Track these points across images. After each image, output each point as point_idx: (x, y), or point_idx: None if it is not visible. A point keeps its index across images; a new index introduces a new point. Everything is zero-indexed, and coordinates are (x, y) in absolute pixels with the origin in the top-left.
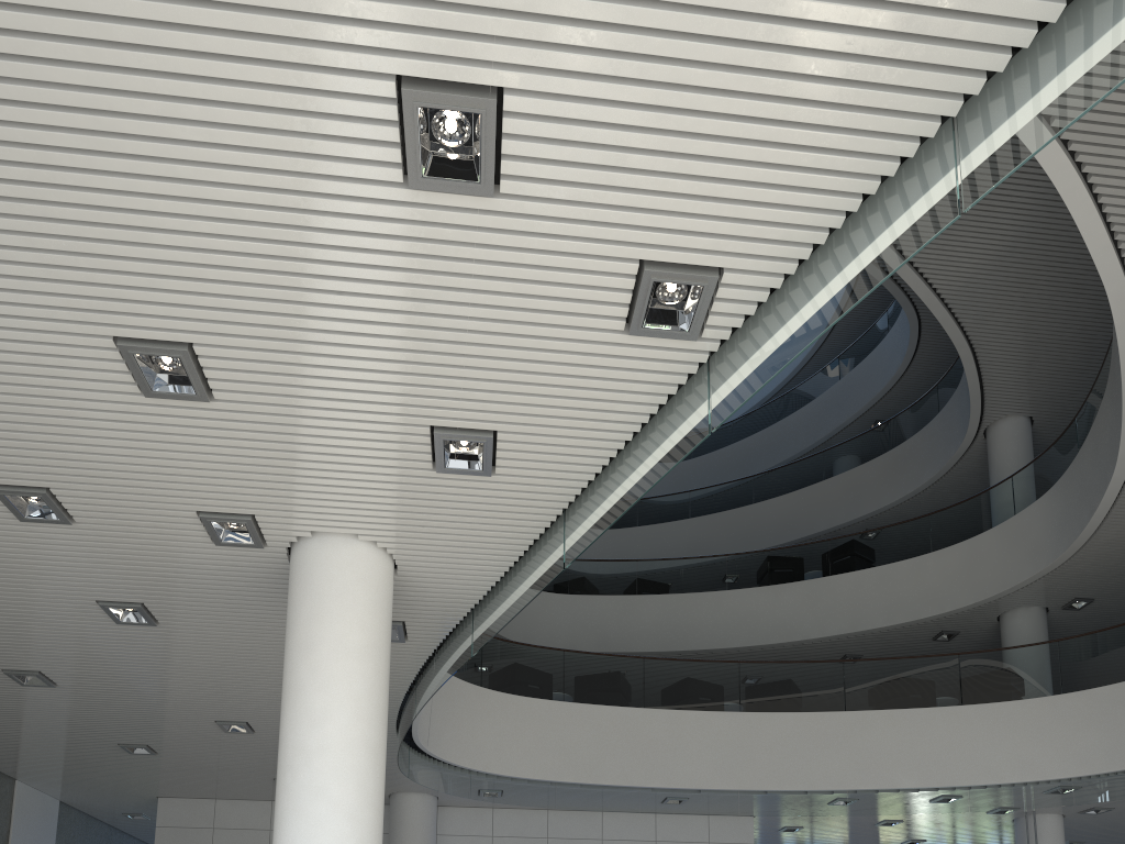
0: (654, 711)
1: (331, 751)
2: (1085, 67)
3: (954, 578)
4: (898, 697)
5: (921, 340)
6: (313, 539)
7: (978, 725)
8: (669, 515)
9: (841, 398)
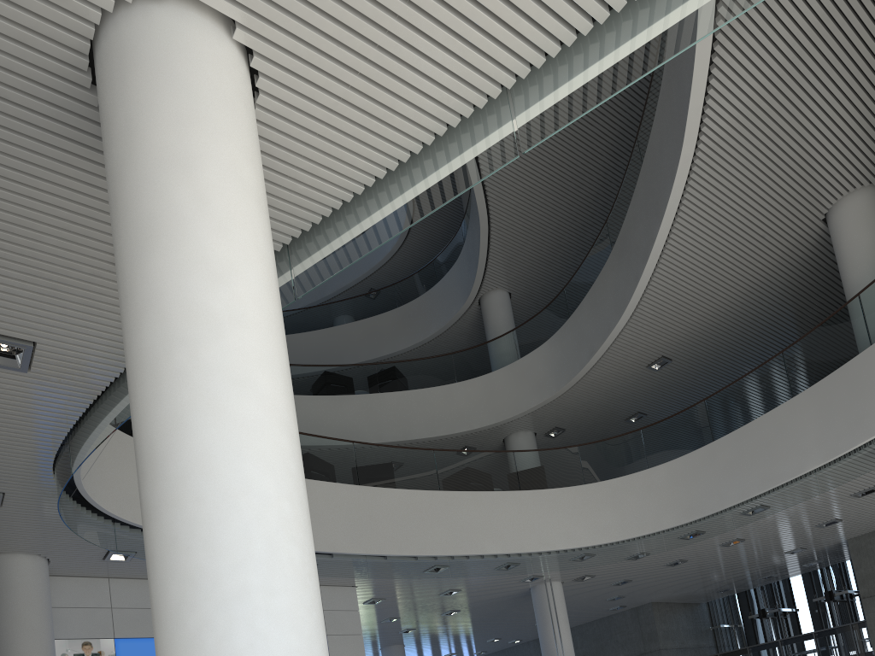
0: None
1: (249, 325)
2: None
3: (478, 403)
4: (476, 482)
5: (412, 226)
6: (163, 6)
7: (534, 506)
8: None
9: None
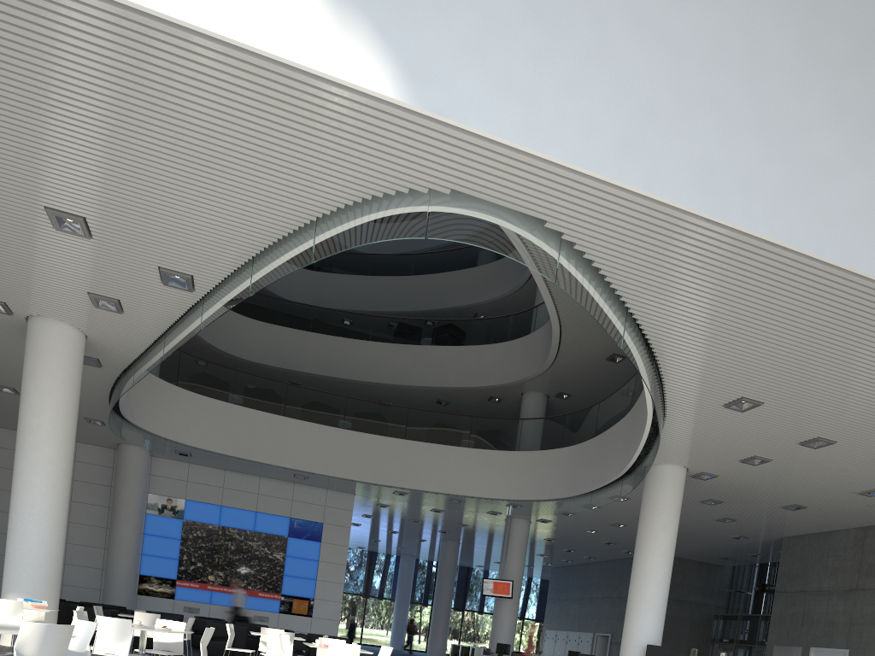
0: (289, 419)
1: (43, 429)
2: (271, 269)
3: (497, 364)
4: (435, 436)
5: None
6: (39, 317)
7: (473, 461)
8: (355, 270)
9: None
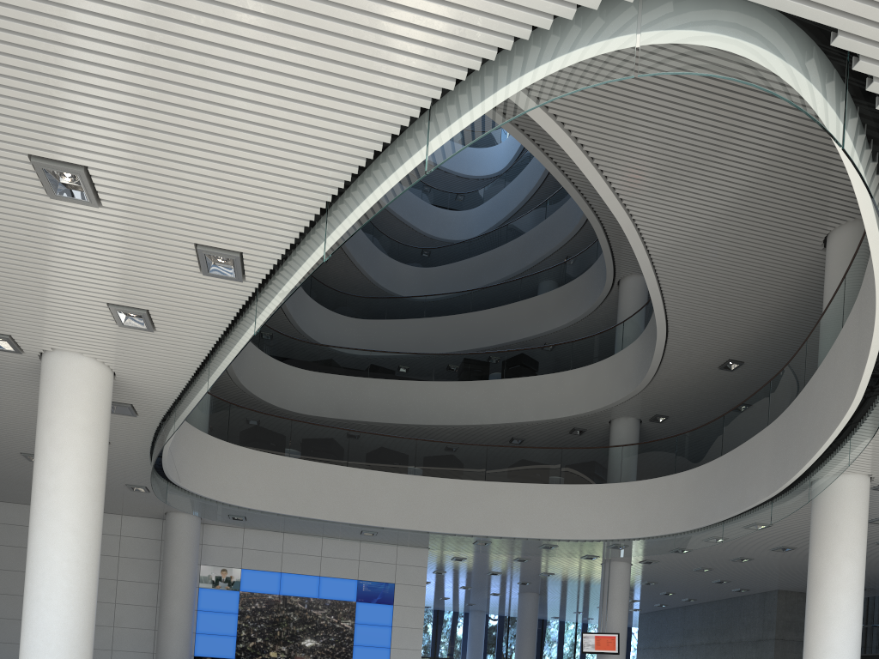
0: (353, 469)
1: (62, 490)
2: (357, 210)
3: (581, 391)
4: (520, 474)
5: None
6: (54, 352)
7: (567, 499)
8: (410, 314)
9: (544, 235)
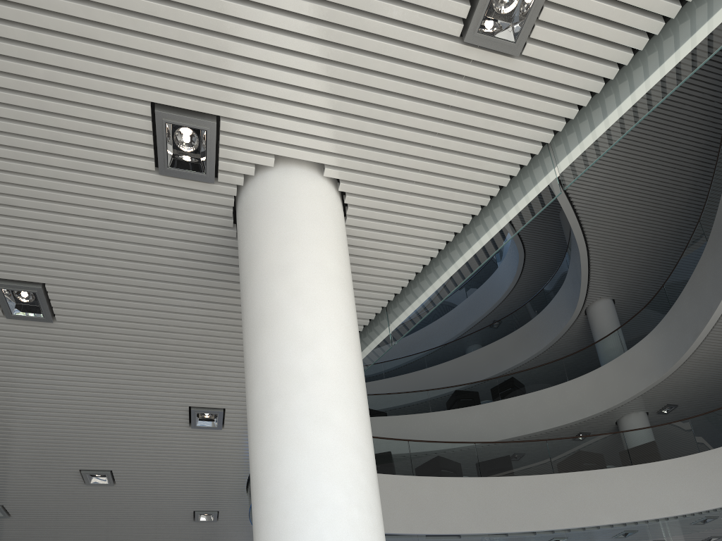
0: (421, 478)
1: (328, 375)
2: None
3: (588, 395)
4: (587, 462)
5: (524, 266)
6: (274, 170)
7: (647, 478)
8: (370, 378)
9: (470, 307)
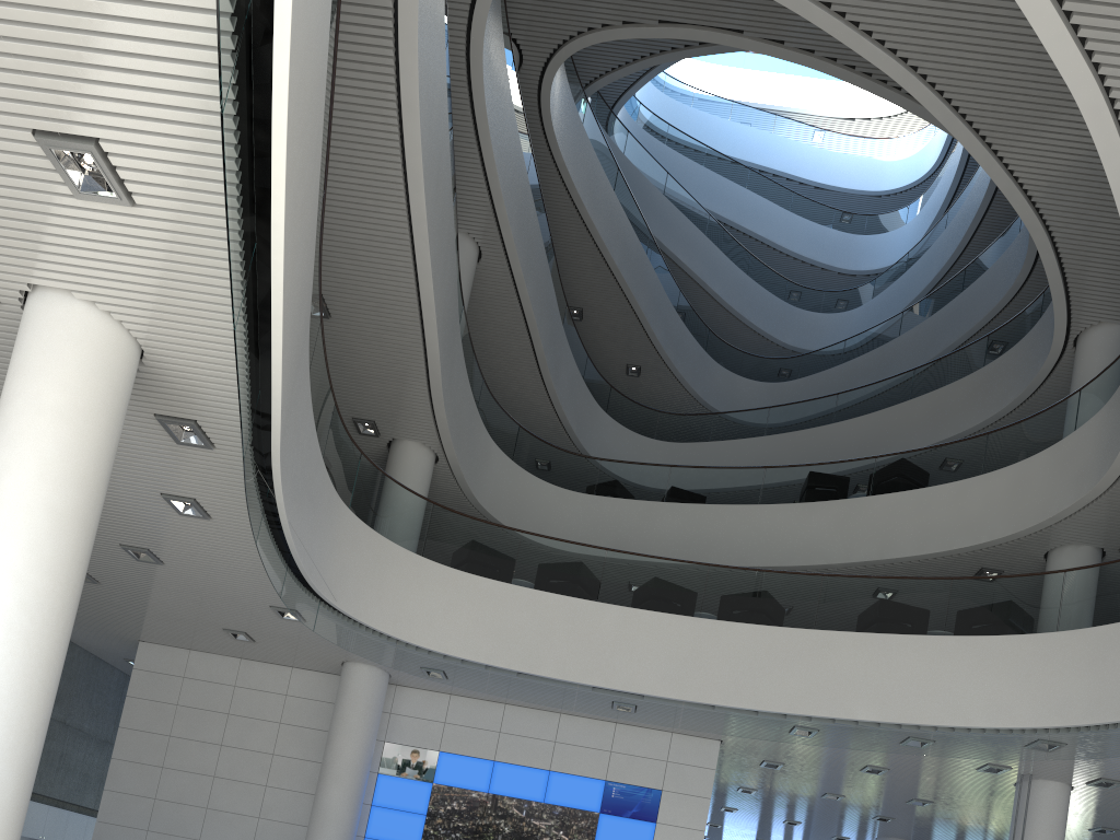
0: (605, 606)
1: (4, 506)
2: None
3: (996, 505)
4: (875, 620)
5: None
6: (34, 294)
7: (955, 660)
8: (743, 432)
9: (957, 314)
